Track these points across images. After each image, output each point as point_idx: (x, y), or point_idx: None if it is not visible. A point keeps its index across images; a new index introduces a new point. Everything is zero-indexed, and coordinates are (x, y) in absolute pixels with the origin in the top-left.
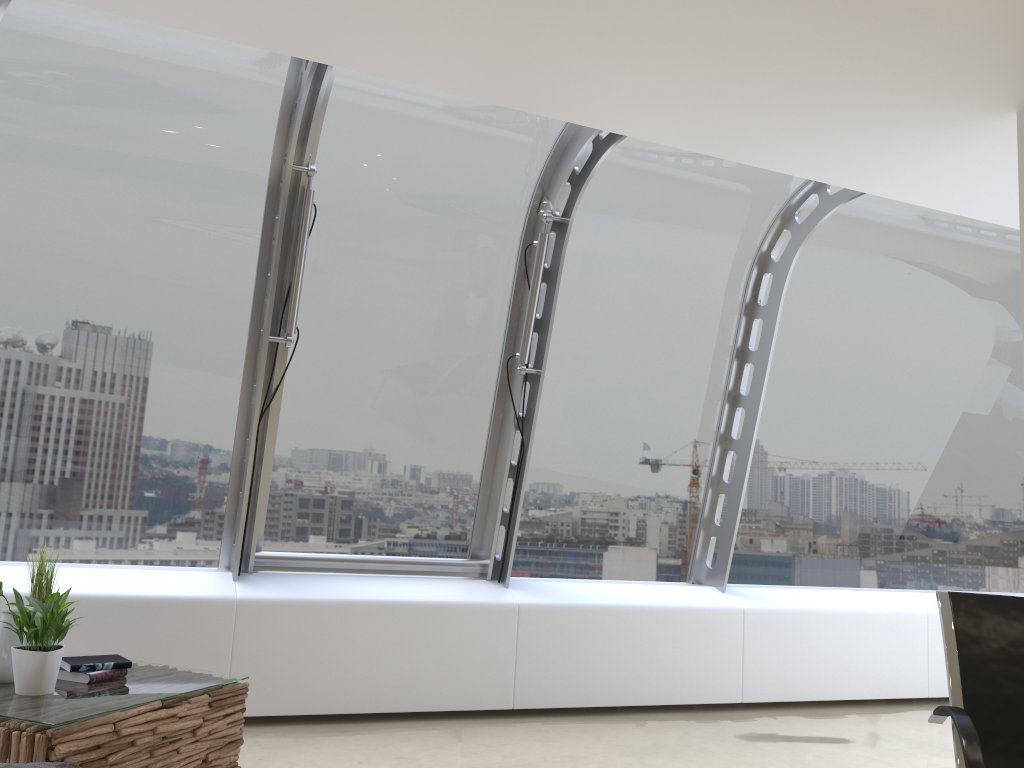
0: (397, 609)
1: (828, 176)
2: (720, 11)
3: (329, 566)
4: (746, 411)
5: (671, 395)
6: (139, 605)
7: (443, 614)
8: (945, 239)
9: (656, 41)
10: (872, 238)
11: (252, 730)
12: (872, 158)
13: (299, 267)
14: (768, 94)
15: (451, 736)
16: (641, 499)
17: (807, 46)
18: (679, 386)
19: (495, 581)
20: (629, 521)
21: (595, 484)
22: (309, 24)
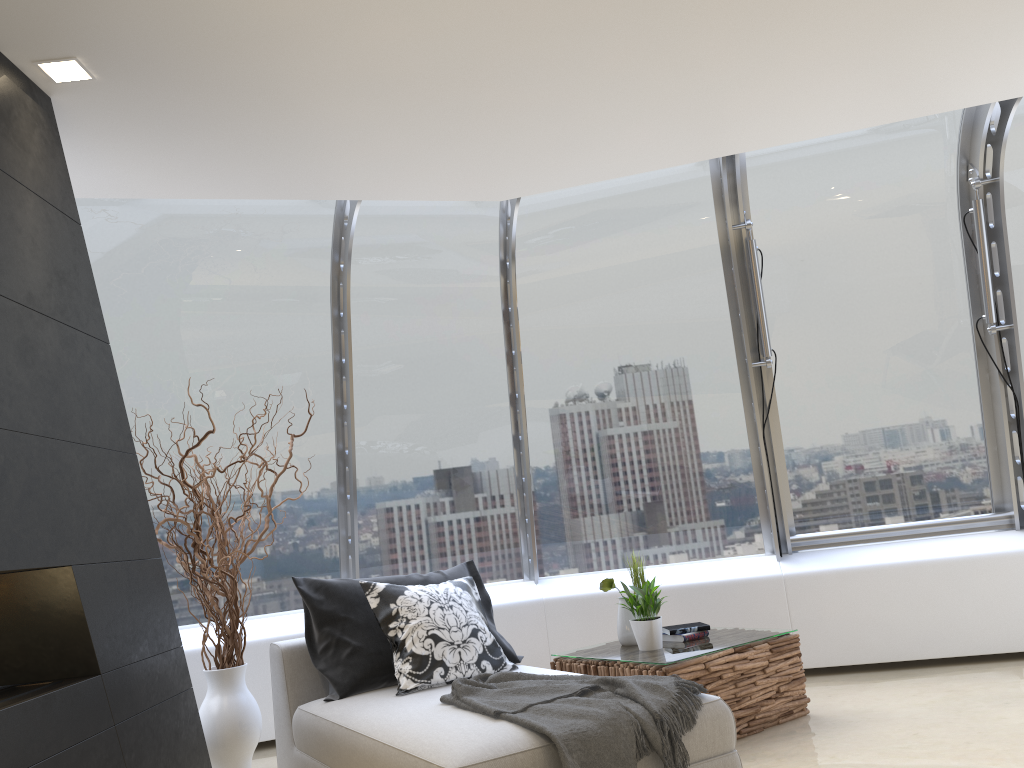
0: (925, 567)
1: None
2: None
3: (856, 539)
4: None
5: None
6: (710, 588)
7: (973, 566)
8: None
9: (996, 31)
10: None
11: (822, 678)
12: None
13: (759, 303)
14: None
15: (1005, 673)
16: None
17: None
18: None
19: None
20: None
21: None
22: (706, 139)
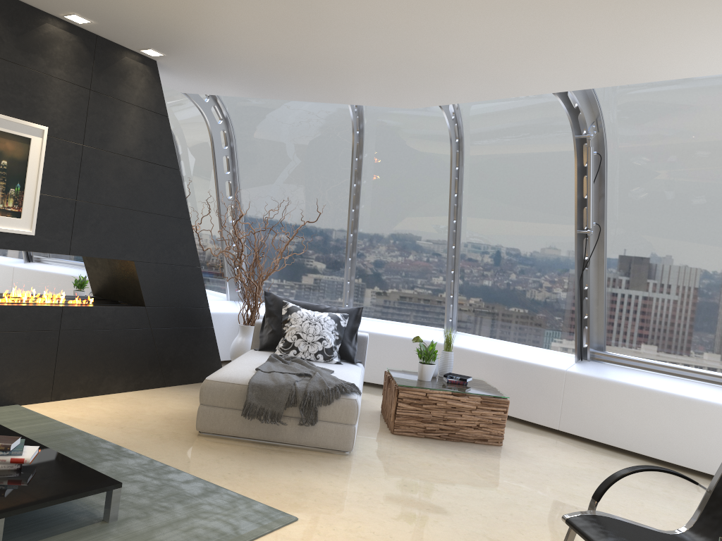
0: (656, 395)
1: None
2: (630, 19)
3: (635, 364)
4: None
5: None
6: (522, 365)
7: (688, 405)
8: None
9: (631, 39)
10: None
11: (567, 440)
12: None
13: (588, 191)
14: None
15: (664, 477)
16: None
17: (715, 7)
18: None
19: None
20: None
21: None
22: (500, 86)
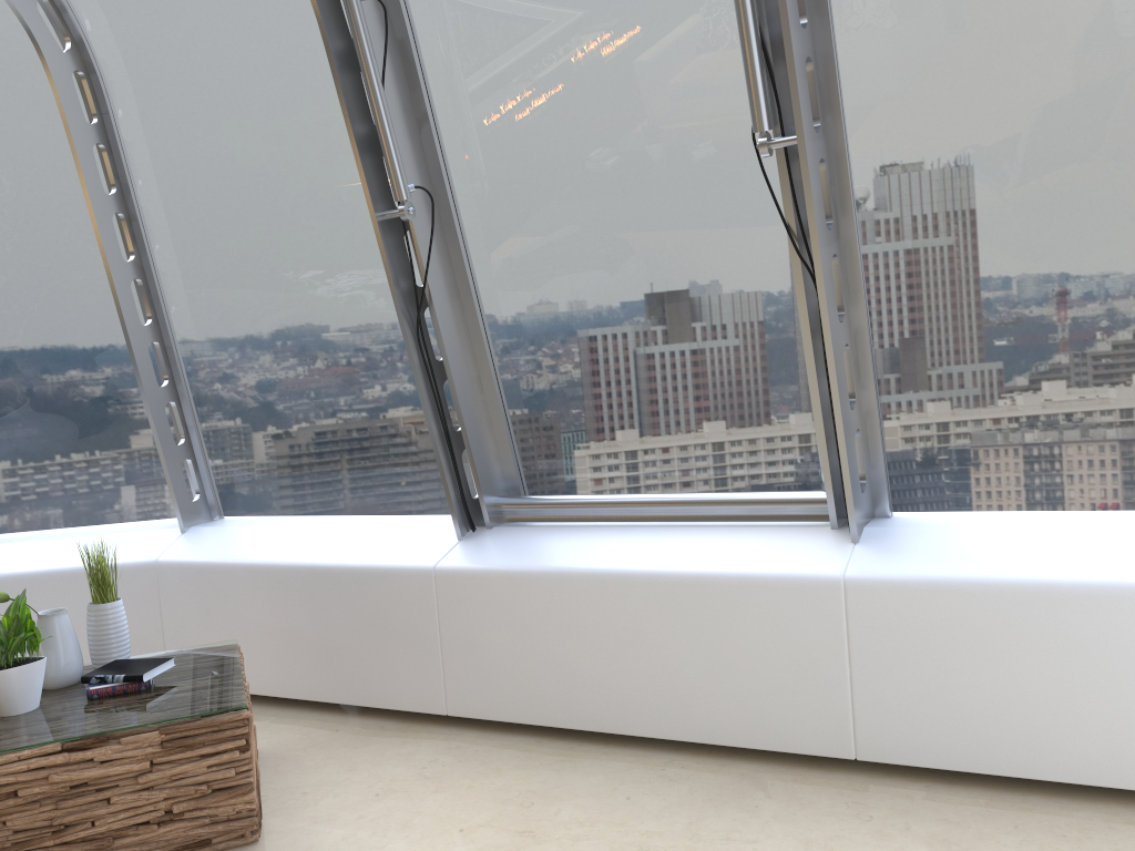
0: (634, 585)
1: None
2: None
3: (589, 513)
4: None
5: None
6: (342, 576)
7: (707, 594)
8: None
9: None
10: None
11: (467, 738)
12: None
13: (372, 102)
14: None
15: (681, 800)
16: None
17: None
18: None
19: (847, 530)
20: None
21: (1060, 325)
22: None
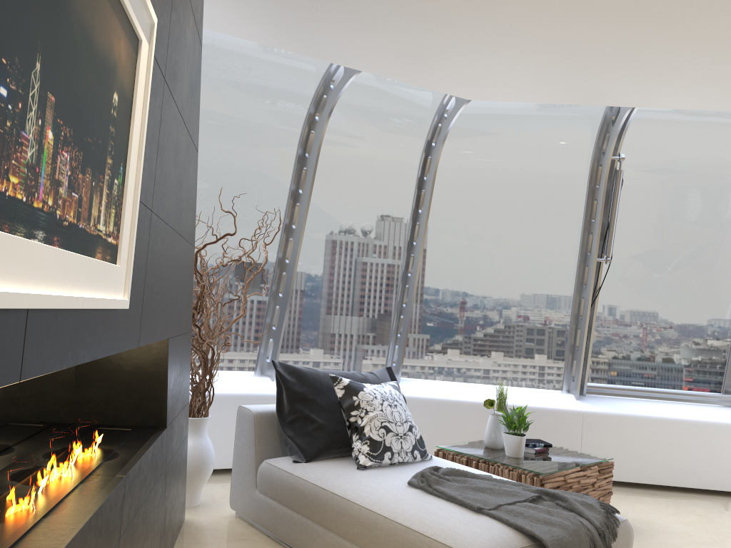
0: (681, 424)
1: None
2: None
3: (630, 394)
4: None
5: None
6: (529, 411)
7: (712, 429)
8: None
9: None
10: None
11: None
12: None
13: (614, 217)
14: None
15: (725, 506)
16: None
17: None
18: None
19: None
20: None
21: None
22: (647, 93)
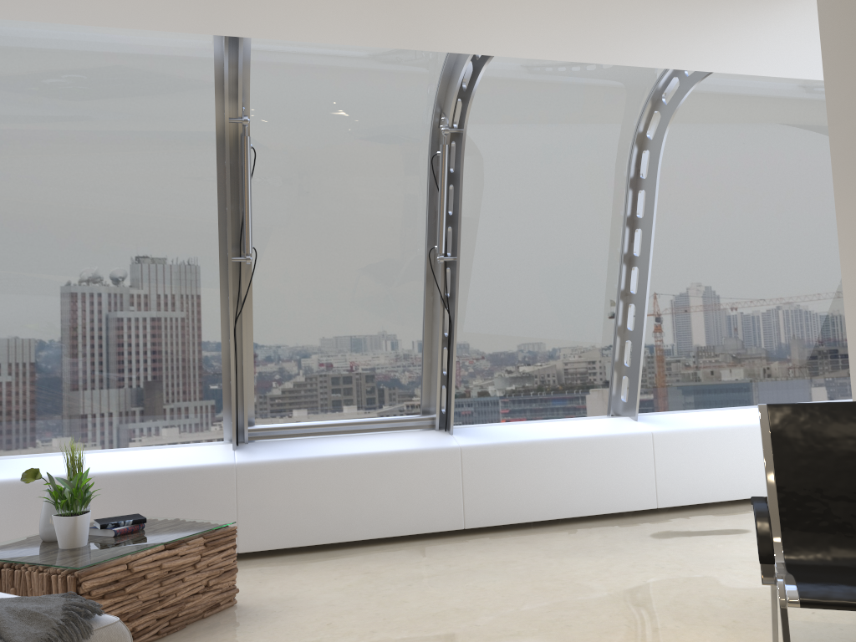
0: (362, 460)
1: (671, 63)
2: None
3: (308, 431)
4: (639, 269)
5: (574, 263)
6: (161, 475)
7: (399, 460)
8: (804, 98)
9: None
10: (736, 107)
11: (259, 561)
12: (703, 42)
13: (247, 200)
14: (593, 4)
15: (412, 553)
16: (559, 352)
17: None
18: (580, 255)
19: (442, 430)
20: (551, 371)
21: (518, 344)
22: (205, 7)
